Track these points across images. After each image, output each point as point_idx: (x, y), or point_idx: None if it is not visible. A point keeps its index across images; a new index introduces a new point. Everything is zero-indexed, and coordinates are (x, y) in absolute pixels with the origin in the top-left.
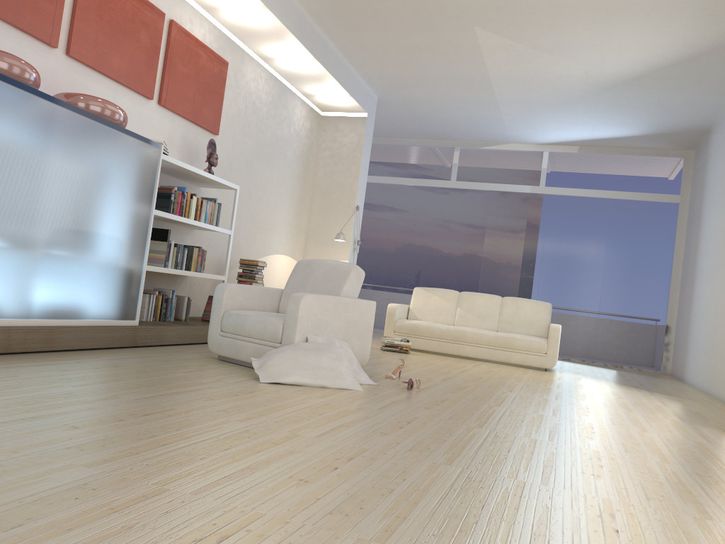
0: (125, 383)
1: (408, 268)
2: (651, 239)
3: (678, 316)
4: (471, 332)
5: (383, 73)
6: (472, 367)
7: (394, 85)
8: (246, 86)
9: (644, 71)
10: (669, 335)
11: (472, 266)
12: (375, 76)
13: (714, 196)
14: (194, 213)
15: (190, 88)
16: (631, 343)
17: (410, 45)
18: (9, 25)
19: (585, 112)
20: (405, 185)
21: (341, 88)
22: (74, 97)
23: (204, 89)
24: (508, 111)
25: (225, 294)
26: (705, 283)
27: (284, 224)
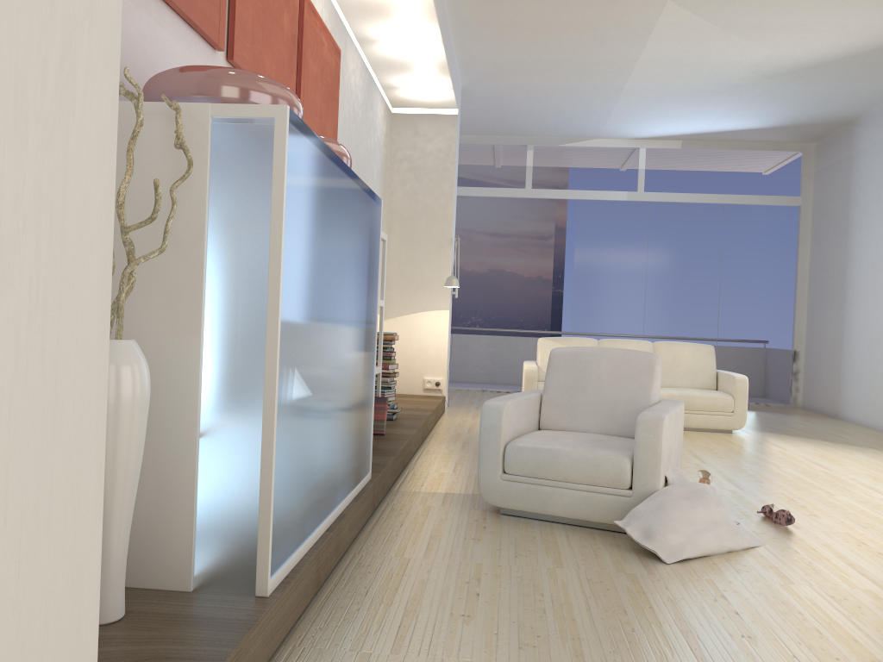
0: (594, 629)
1: None
2: (771, 250)
3: (810, 339)
4: None
5: (494, 56)
6: None
7: (497, 71)
8: (349, 83)
9: (836, 57)
10: (797, 362)
11: (499, 285)
12: (479, 60)
13: (882, 203)
14: None
15: (318, 94)
16: (755, 375)
17: (560, 22)
18: (178, 18)
19: (724, 102)
20: None
21: (447, 79)
22: None
23: (326, 94)
24: (627, 102)
25: (504, 418)
26: (877, 307)
27: None
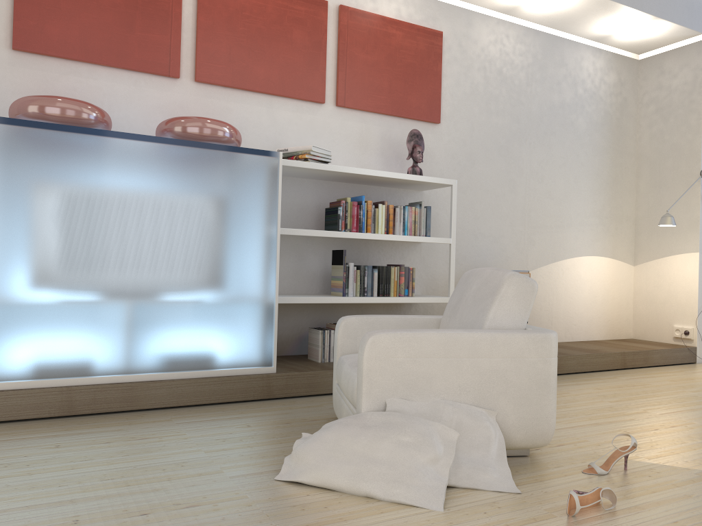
0: (55, 476)
1: None
2: None
3: None
4: None
5: None
6: None
7: None
8: (482, 54)
9: None
10: None
11: None
12: None
13: None
14: (383, 225)
15: (382, 76)
16: None
17: None
18: (119, 69)
19: None
20: None
21: (635, 12)
22: (163, 123)
23: (405, 73)
24: None
25: (339, 332)
26: None
27: (586, 215)
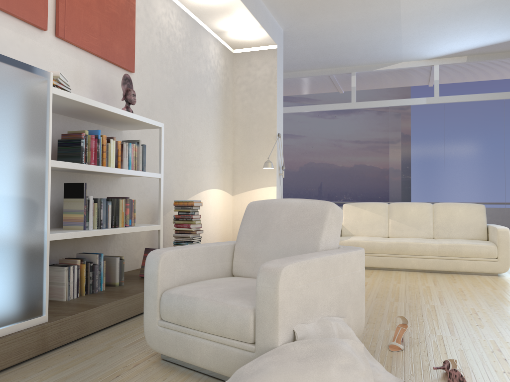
0: None
1: (311, 182)
2: None
3: None
4: (414, 244)
5: None
6: (436, 287)
7: (300, 13)
8: (158, 21)
9: None
10: None
11: (362, 174)
12: (282, 5)
13: None
14: (114, 159)
15: (94, 18)
16: None
17: None
18: None
19: (487, 16)
20: (301, 115)
21: (252, 19)
22: None
23: (111, 21)
24: (409, 27)
25: (160, 267)
26: None
27: (212, 159)
